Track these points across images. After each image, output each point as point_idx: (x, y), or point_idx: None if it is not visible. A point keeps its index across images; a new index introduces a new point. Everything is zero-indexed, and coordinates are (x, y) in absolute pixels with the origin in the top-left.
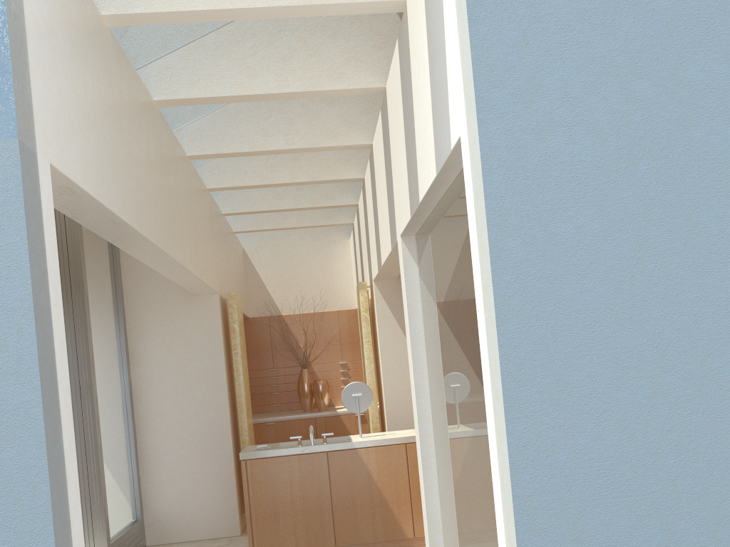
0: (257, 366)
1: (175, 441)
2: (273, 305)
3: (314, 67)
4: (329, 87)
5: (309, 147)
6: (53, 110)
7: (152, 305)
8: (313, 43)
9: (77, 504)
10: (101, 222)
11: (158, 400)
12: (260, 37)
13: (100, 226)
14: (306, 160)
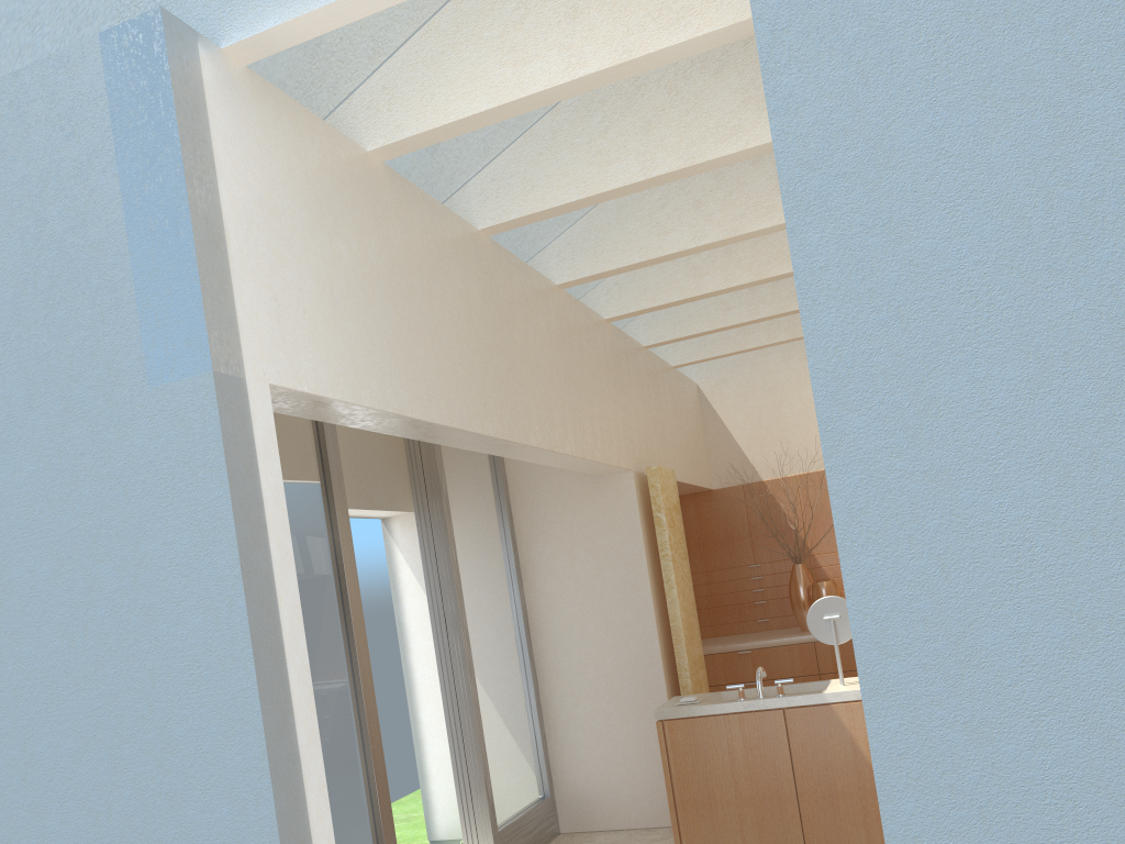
0: (730, 562)
1: (588, 687)
2: (748, 466)
3: (692, 128)
4: (718, 153)
5: (727, 237)
6: (274, 313)
7: (545, 496)
8: (689, 92)
9: (323, 811)
10: (389, 424)
11: (562, 629)
12: (612, 103)
13: (393, 428)
14: (746, 250)
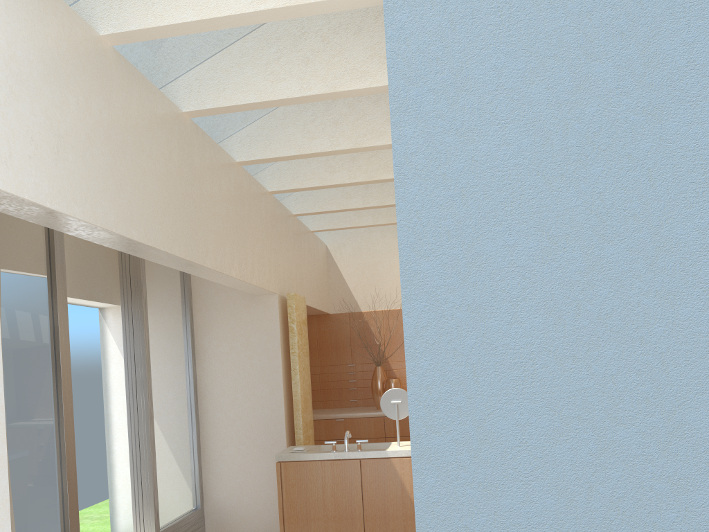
0: (336, 361)
1: (234, 436)
2: (353, 301)
3: (336, 67)
4: (351, 86)
5: (353, 147)
6: (4, 134)
7: (217, 305)
8: (336, 43)
9: (4, 520)
10: (98, 236)
11: (220, 395)
12: (284, 41)
13: (102, 239)
14: (364, 160)
